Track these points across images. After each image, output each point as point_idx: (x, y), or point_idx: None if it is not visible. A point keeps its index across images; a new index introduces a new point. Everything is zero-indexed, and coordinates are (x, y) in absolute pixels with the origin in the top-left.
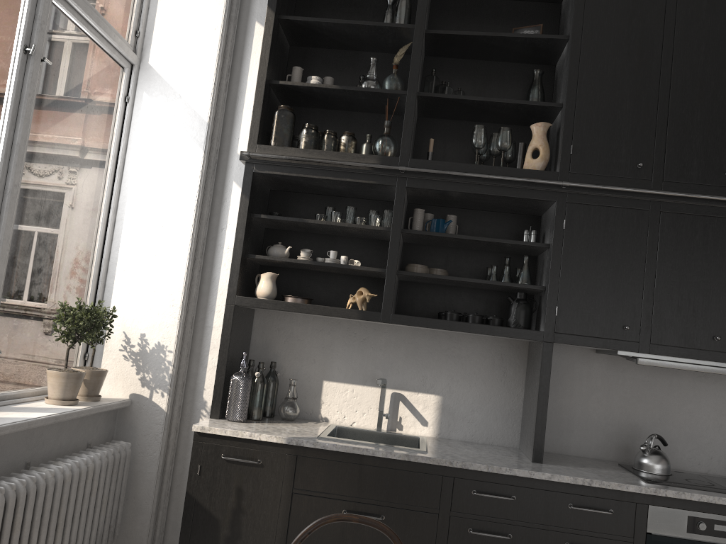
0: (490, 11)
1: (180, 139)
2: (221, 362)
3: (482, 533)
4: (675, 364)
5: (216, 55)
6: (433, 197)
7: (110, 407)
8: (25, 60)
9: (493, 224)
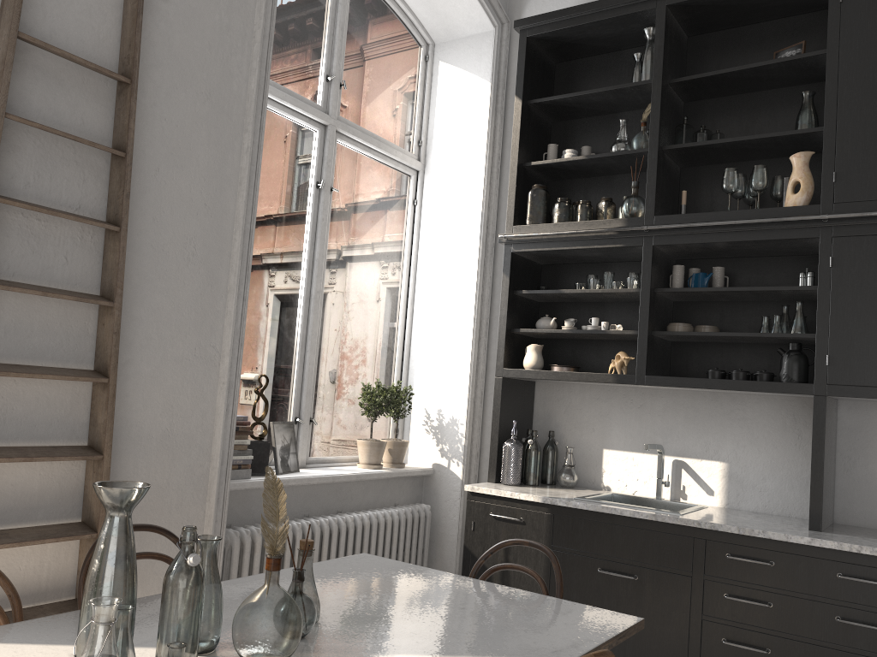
0: (754, 37)
1: (459, 230)
2: (494, 430)
3: (737, 598)
4: None
5: (484, 147)
6: (692, 251)
7: (411, 473)
8: (318, 193)
9: (772, 271)
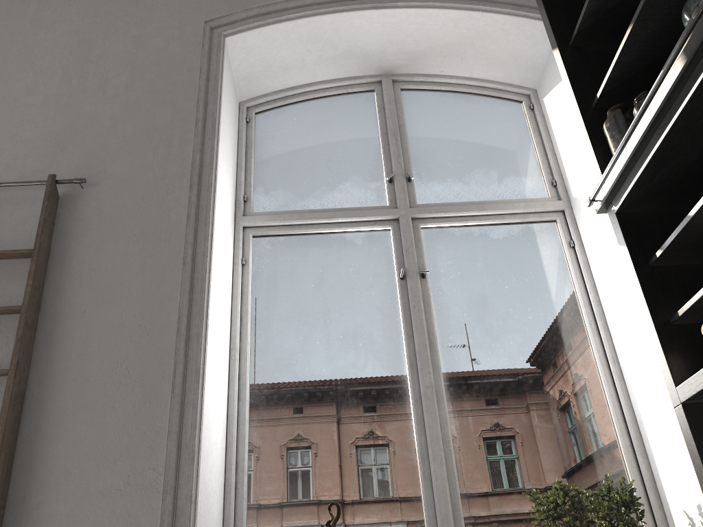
0: None
1: (615, 239)
2: None
3: None
4: None
5: None
6: None
7: None
8: (405, 283)
9: None
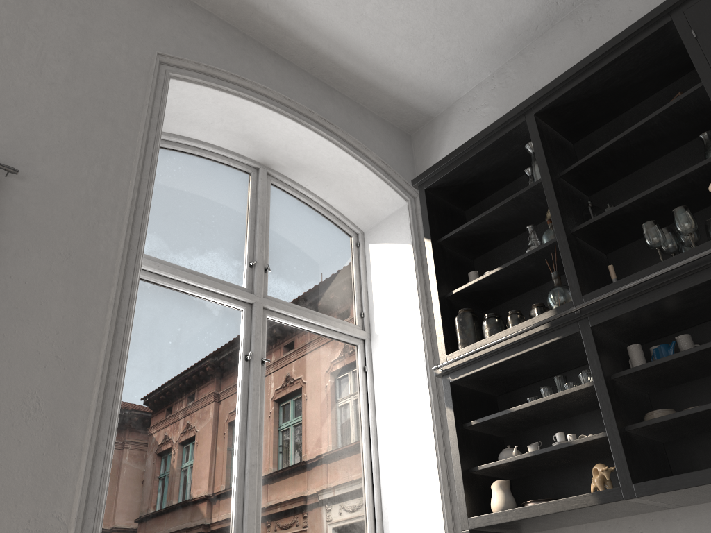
0: (635, 118)
1: (408, 383)
2: None
3: None
4: None
5: (417, 299)
6: (643, 325)
7: None
8: (248, 365)
9: None
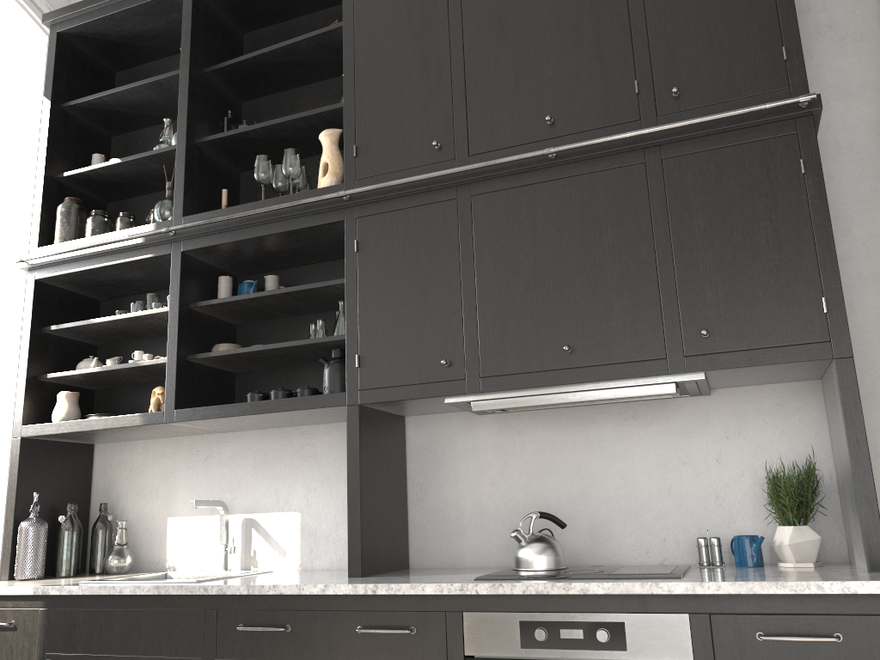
0: (306, 29)
1: (5, 267)
2: (9, 509)
3: None
4: (522, 400)
5: (34, 169)
6: (239, 259)
7: None
8: None
9: (333, 276)
